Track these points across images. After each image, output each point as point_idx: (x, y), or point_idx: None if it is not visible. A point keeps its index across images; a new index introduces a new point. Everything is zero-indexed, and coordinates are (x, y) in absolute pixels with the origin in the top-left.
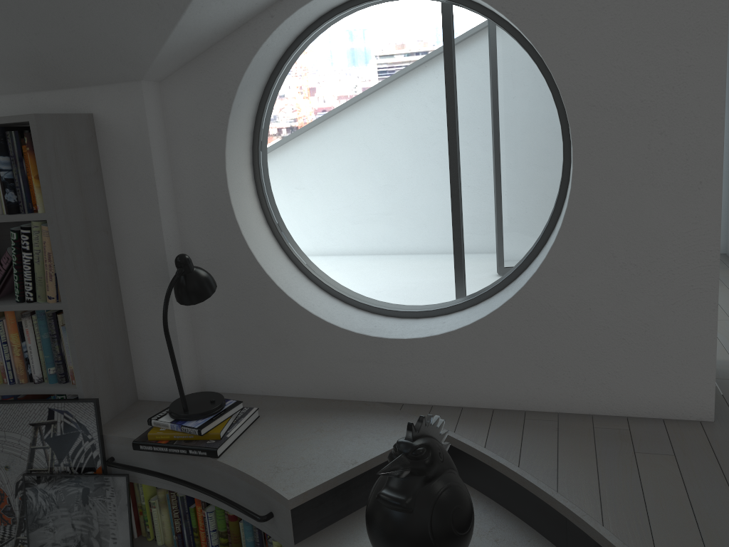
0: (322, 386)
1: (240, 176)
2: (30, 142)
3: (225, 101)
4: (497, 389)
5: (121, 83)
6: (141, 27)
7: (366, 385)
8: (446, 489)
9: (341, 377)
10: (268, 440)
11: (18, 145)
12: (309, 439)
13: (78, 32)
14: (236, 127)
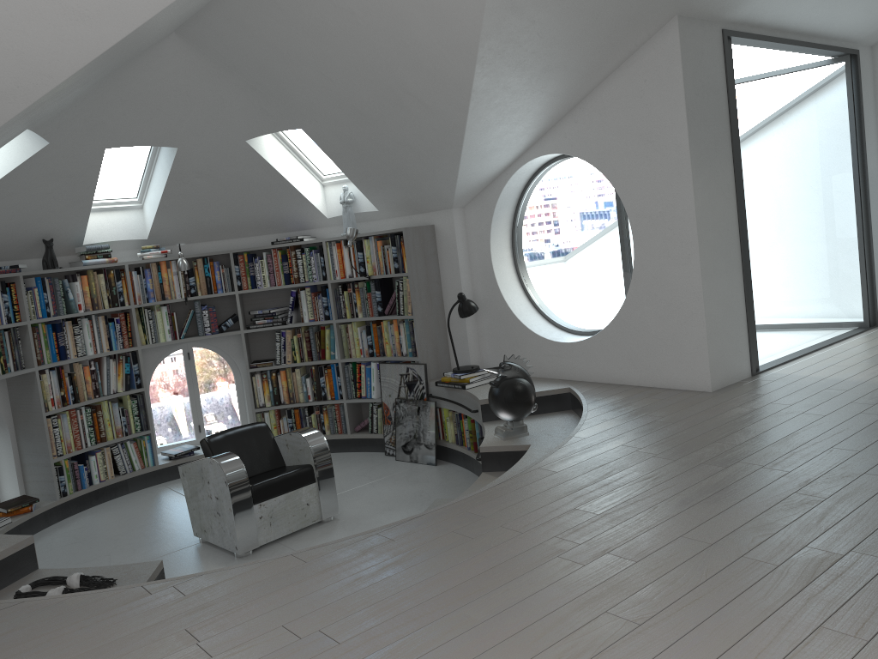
0: (534, 369)
1: (501, 254)
2: (403, 240)
3: (489, 216)
4: (610, 372)
5: (444, 210)
6: (443, 187)
7: (553, 369)
8: (515, 382)
9: (542, 364)
10: None
11: (399, 241)
12: None
13: (421, 190)
14: (497, 229)
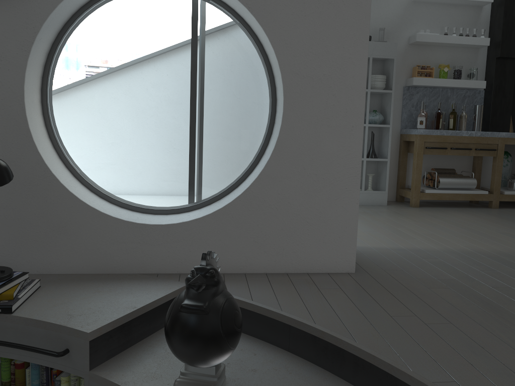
0: (92, 263)
1: (33, 97)
2: None
3: (30, 33)
4: (226, 259)
5: None
6: None
7: (130, 261)
8: (228, 299)
9: (109, 255)
10: (55, 300)
11: None
12: (90, 297)
13: None
14: (35, 57)
